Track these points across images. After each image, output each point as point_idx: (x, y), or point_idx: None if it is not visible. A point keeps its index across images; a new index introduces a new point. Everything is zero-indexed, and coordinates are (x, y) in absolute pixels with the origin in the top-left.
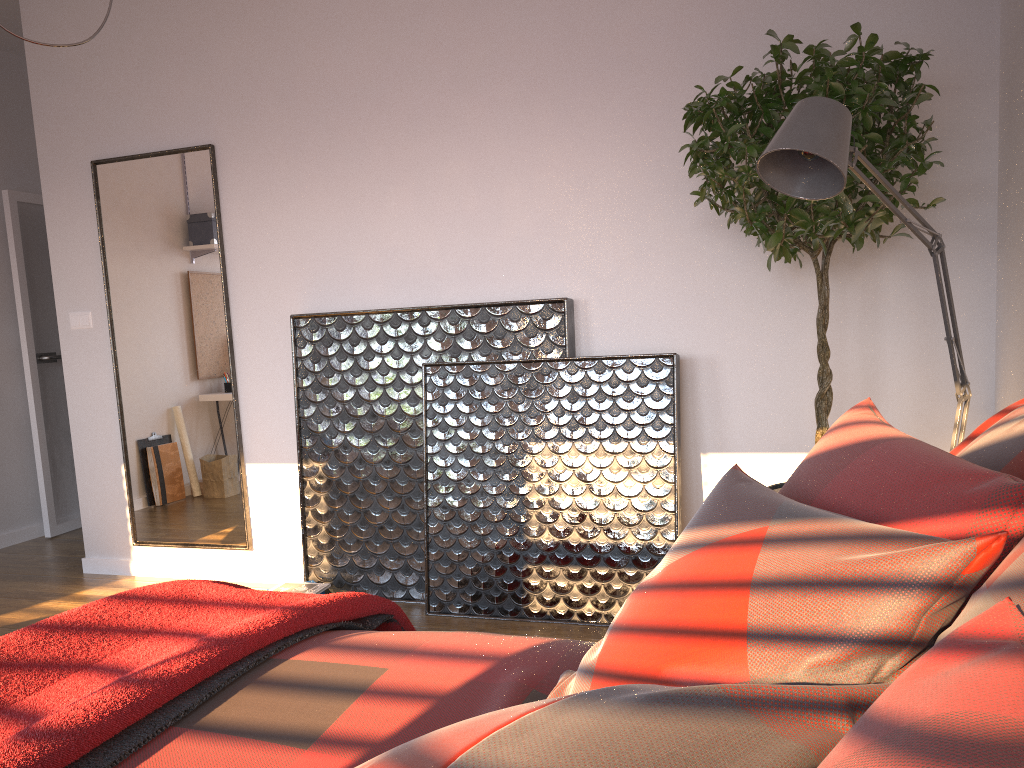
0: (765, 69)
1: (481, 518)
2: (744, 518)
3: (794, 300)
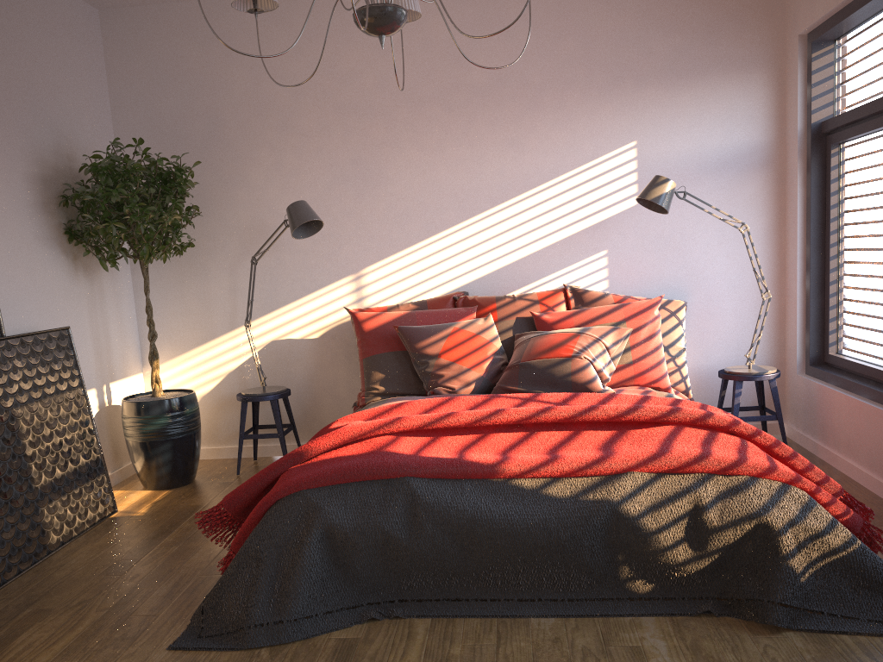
0: (49, 142)
1: (4, 484)
2: (444, 328)
3: (78, 292)
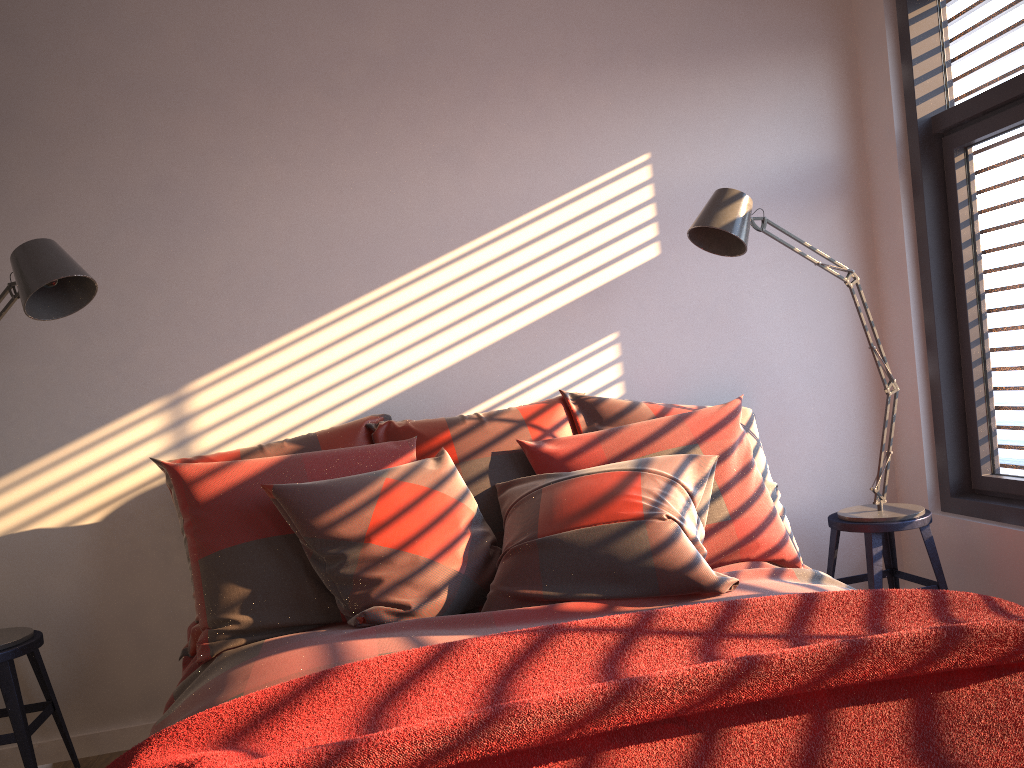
0: None
1: None
2: (367, 482)
3: None
